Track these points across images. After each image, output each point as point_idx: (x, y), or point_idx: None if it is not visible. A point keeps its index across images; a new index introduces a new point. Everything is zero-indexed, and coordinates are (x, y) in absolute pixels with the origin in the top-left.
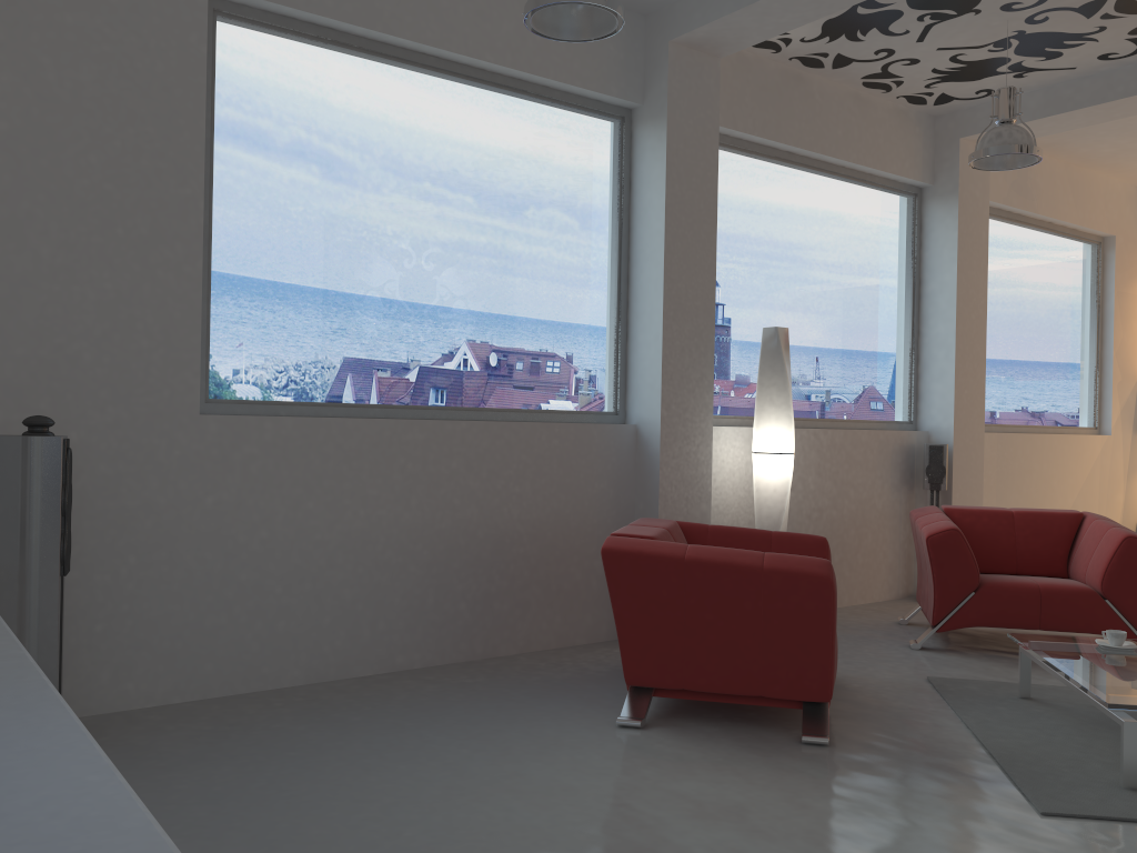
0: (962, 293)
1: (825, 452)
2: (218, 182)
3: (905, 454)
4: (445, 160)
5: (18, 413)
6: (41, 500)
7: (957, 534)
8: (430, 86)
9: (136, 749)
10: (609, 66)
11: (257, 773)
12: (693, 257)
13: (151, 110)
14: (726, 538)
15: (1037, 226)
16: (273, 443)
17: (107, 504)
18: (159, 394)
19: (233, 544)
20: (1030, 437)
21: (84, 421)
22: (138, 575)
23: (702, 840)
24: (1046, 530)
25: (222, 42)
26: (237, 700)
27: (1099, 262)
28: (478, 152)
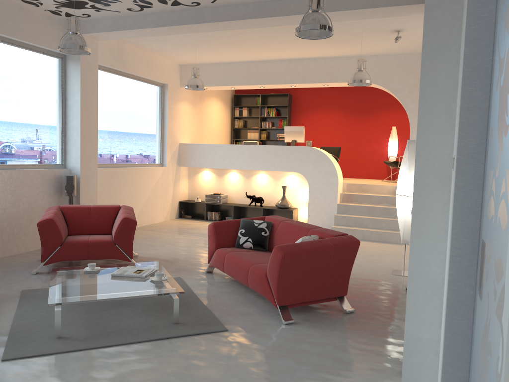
0: (83, 106)
1: (7, 181)
2: None
3: (57, 180)
4: None
5: None
6: None
7: (52, 221)
8: None
9: None
10: None
11: None
12: None
13: None
14: None
15: (131, 77)
16: None
17: None
18: None
19: None
20: (127, 169)
21: None
22: None
23: None
24: (104, 214)
25: None
26: None
27: (162, 94)
28: None
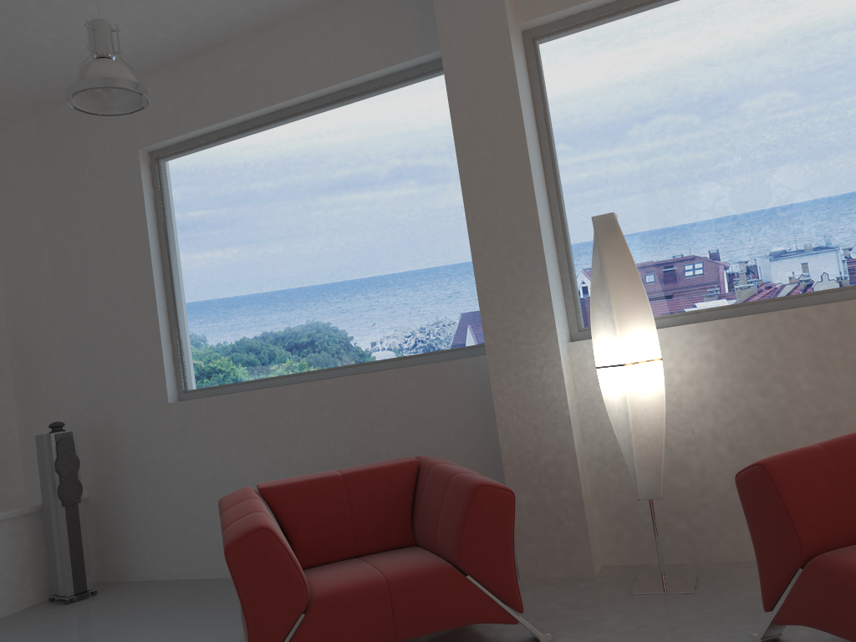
0: None
1: (827, 336)
2: (175, 258)
3: None
4: (302, 181)
5: (97, 415)
6: (50, 466)
7: (762, 473)
8: (283, 132)
9: (91, 605)
10: (407, 33)
11: (59, 634)
12: (498, 174)
13: (124, 234)
14: (432, 480)
15: None
16: (207, 415)
17: (136, 460)
18: (149, 394)
19: (196, 481)
20: None
21: (121, 415)
22: (154, 501)
23: None
24: None
25: (165, 174)
26: (198, 582)
27: None
28: (325, 163)
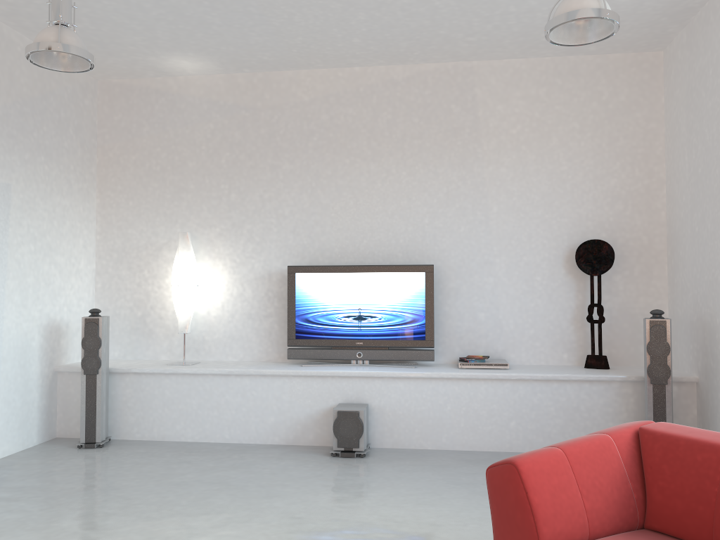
0: None
1: None
2: None
3: None
4: None
5: (706, 308)
6: (645, 347)
7: None
8: None
9: None
10: None
11: None
12: None
13: None
14: None
15: None
16: None
17: None
18: None
19: None
20: None
21: (719, 313)
22: None
23: (406, 524)
24: None
25: None
26: None
27: None
28: None
